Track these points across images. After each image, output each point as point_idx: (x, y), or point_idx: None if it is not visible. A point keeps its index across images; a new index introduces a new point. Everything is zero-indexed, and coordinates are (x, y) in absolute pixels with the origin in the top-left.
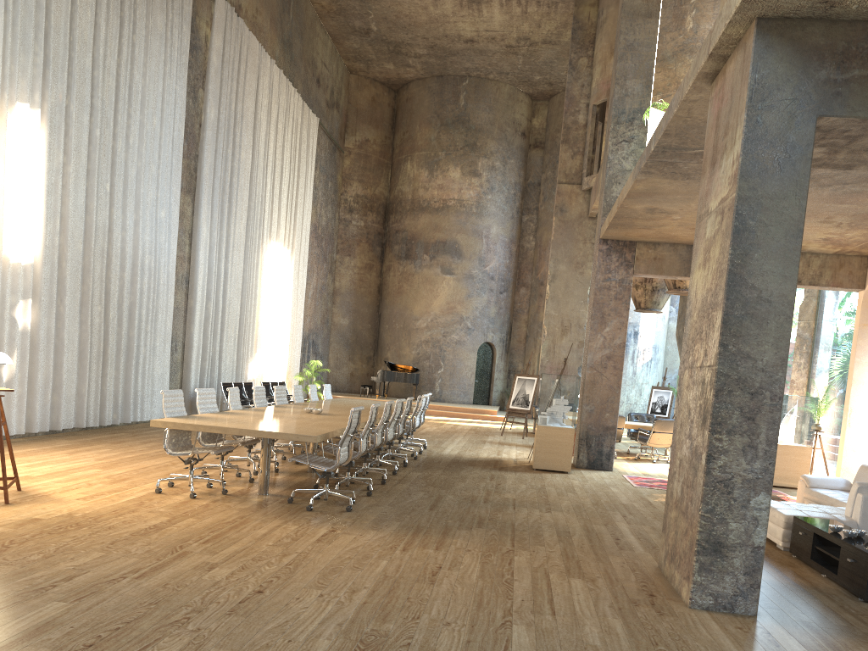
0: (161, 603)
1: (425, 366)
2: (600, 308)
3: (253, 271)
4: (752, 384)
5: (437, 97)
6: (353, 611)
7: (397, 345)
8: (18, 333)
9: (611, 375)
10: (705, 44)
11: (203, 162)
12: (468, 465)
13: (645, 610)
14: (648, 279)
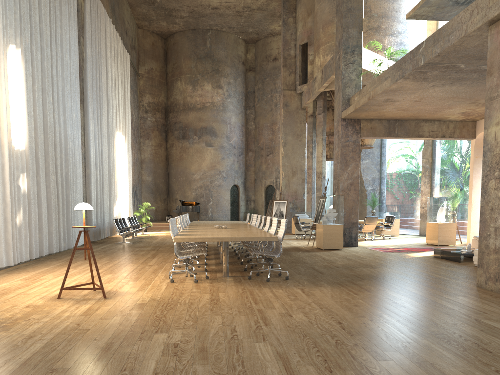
0: (307, 335)
1: (201, 201)
2: (344, 157)
3: (112, 150)
4: None
5: (193, 42)
6: (402, 325)
7: (183, 190)
8: (21, 195)
9: (353, 193)
10: (498, 4)
11: (87, 83)
12: (288, 251)
13: None
14: (331, 142)
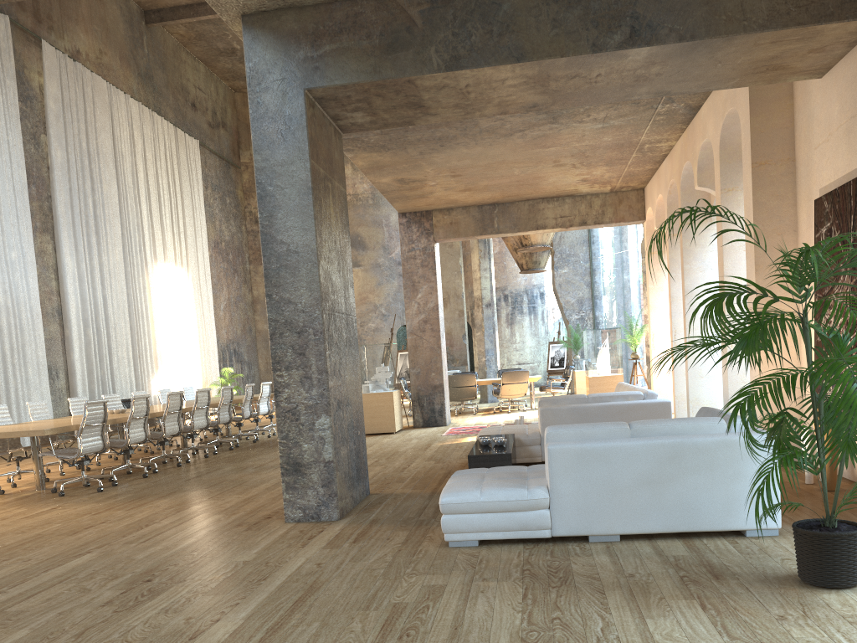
0: None
1: None
2: (410, 277)
3: (141, 294)
4: (297, 324)
5: None
6: None
7: None
8: None
9: (430, 337)
10: None
11: (56, 201)
12: None
13: (237, 529)
14: None
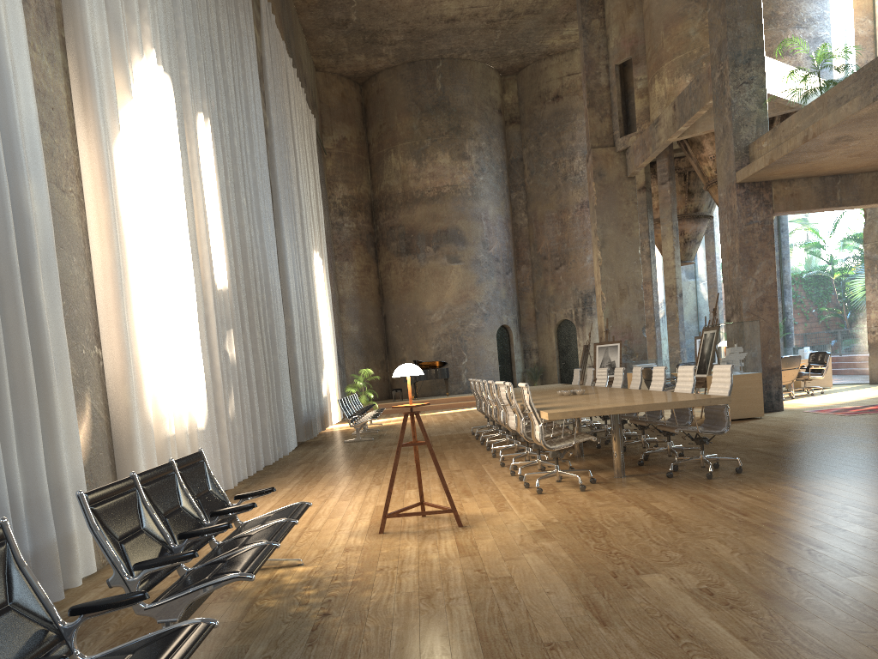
0: None
1: (448, 359)
2: (747, 252)
3: (310, 283)
4: None
5: (413, 84)
6: None
7: (414, 343)
8: (230, 368)
9: (768, 316)
10: None
11: (276, 170)
12: None
13: None
14: (679, 232)
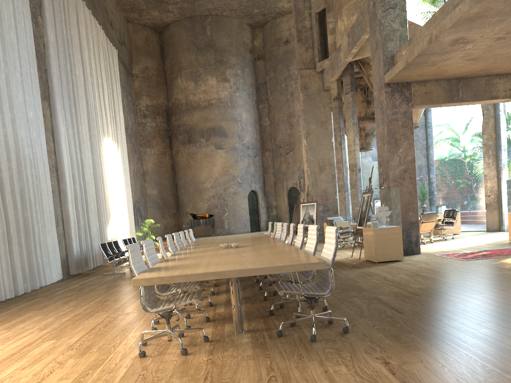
0: None
1: (216, 213)
2: (393, 136)
3: (98, 160)
4: None
5: (191, 32)
6: None
7: (194, 202)
8: None
9: (409, 183)
10: None
11: (51, 74)
12: None
13: None
14: (362, 128)
